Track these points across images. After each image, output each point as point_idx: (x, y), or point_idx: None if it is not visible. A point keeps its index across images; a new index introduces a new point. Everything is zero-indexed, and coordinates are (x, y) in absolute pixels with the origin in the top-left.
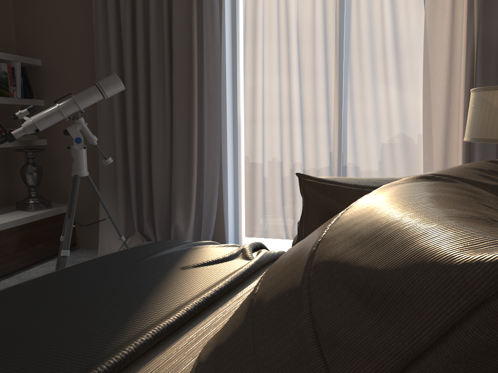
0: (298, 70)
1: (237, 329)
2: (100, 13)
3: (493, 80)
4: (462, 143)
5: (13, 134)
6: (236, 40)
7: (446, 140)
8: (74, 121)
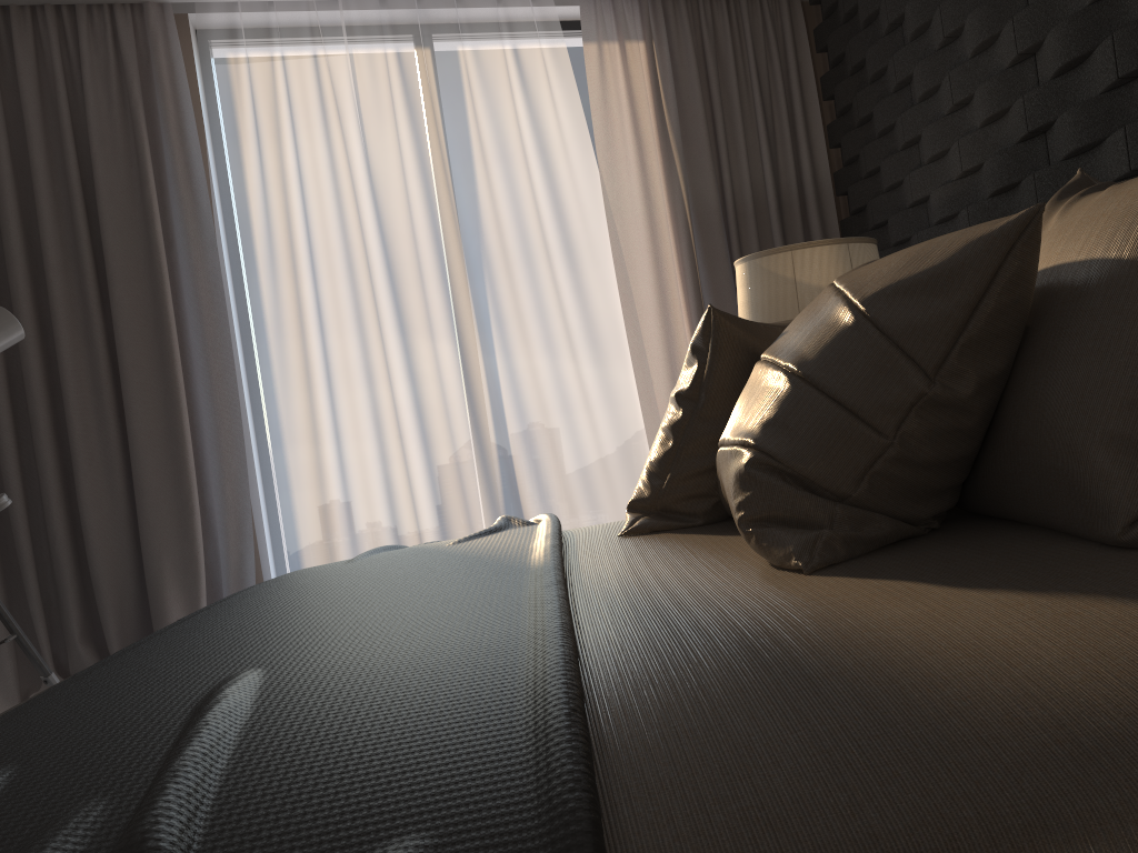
0: (388, 276)
1: (785, 395)
2: None
3: (723, 265)
4: None
5: None
6: (248, 227)
7: (672, 369)
8: None
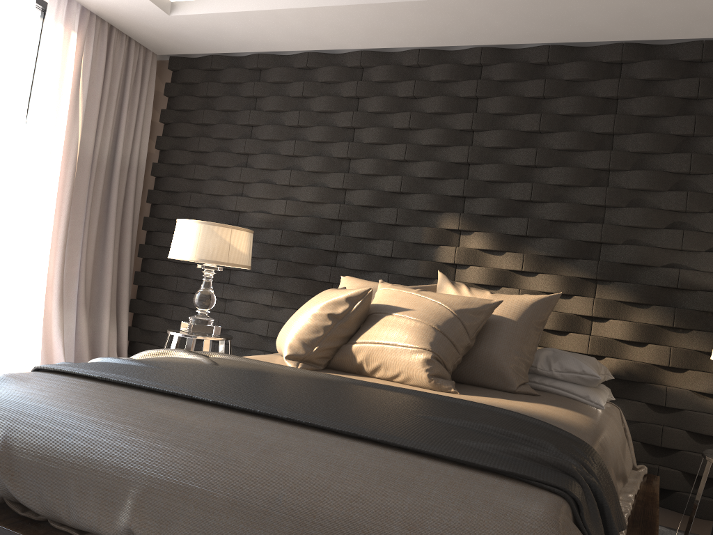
0: None
1: (435, 335)
2: None
3: (85, 191)
4: (57, 251)
5: None
6: None
7: (36, 246)
8: None
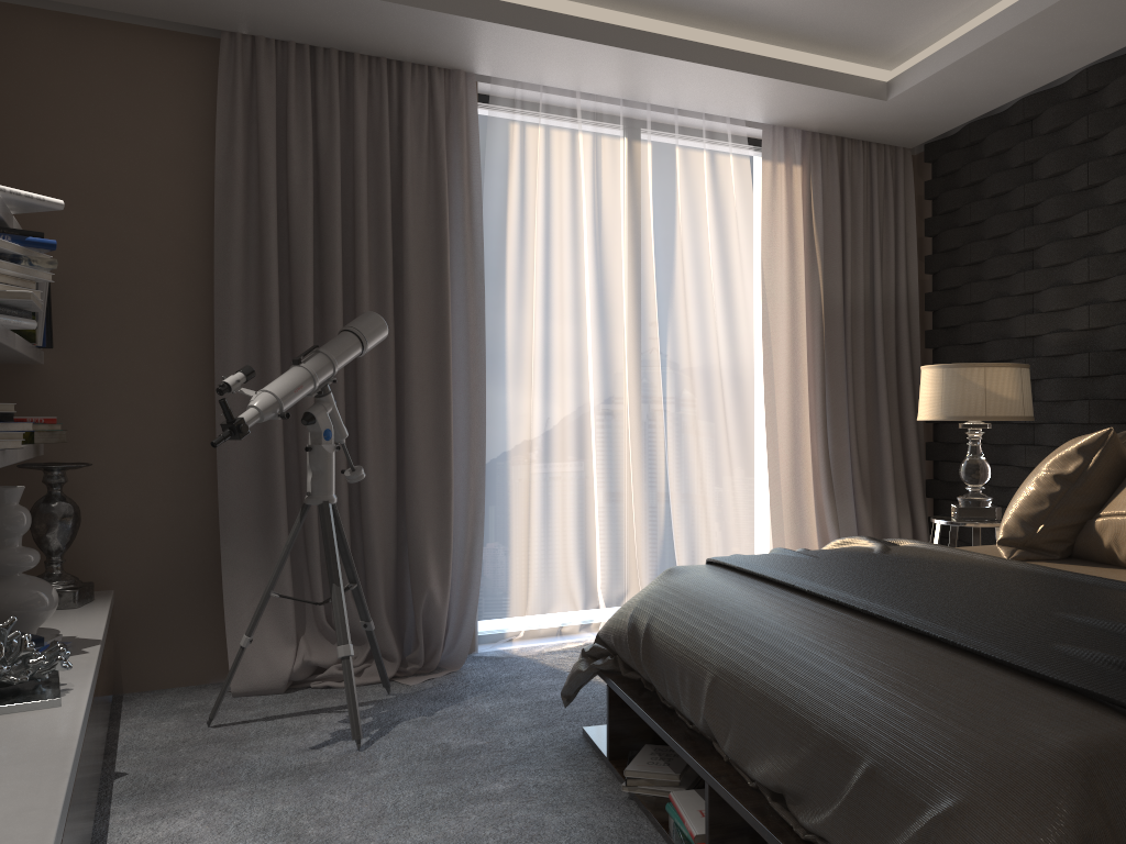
0: (598, 321)
1: None
2: (240, 186)
3: (840, 351)
4: (817, 430)
5: (246, 422)
6: (504, 265)
7: (794, 427)
8: (320, 398)
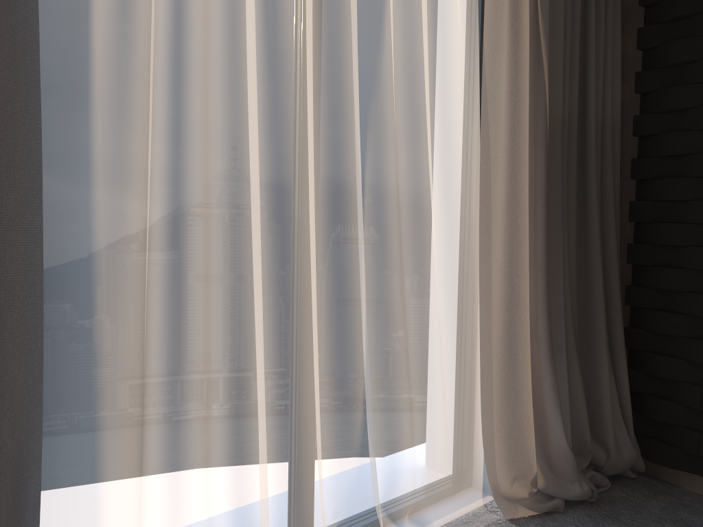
0: (266, 108)
1: None
2: None
3: (558, 177)
4: (538, 277)
5: None
6: None
7: (510, 273)
8: None
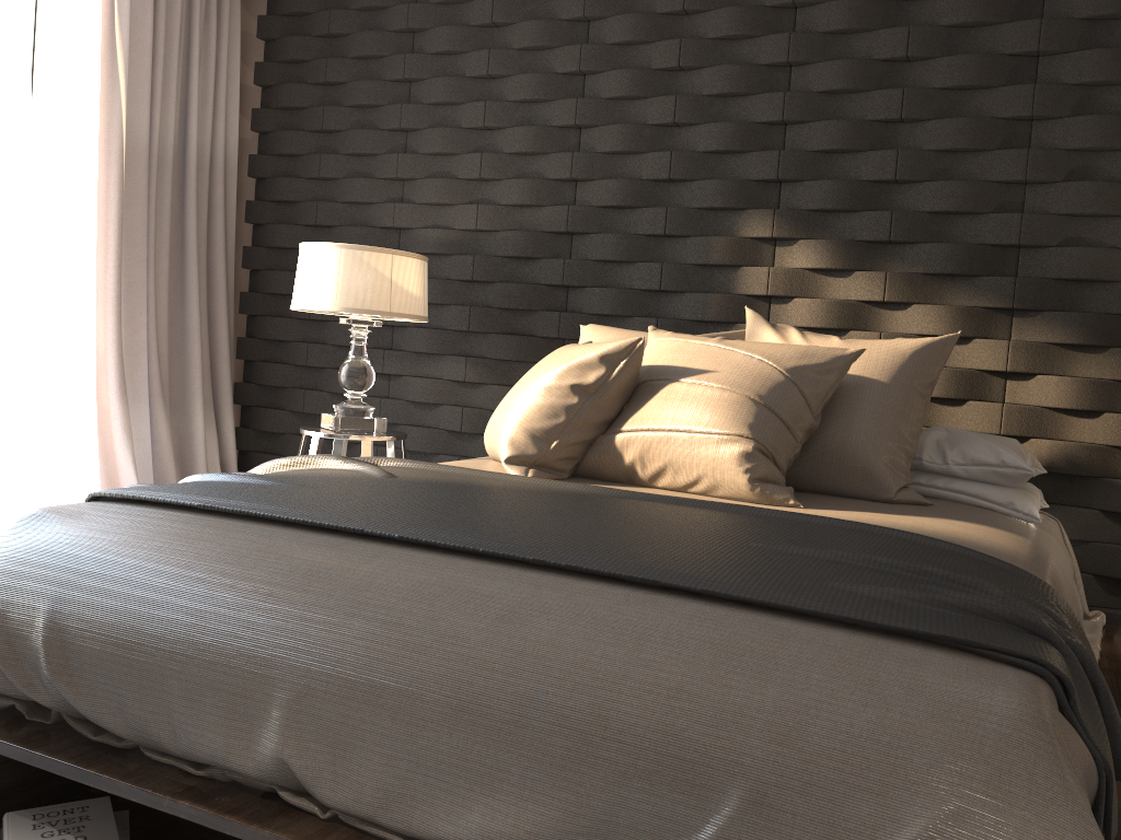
0: None
1: (755, 412)
2: None
3: (142, 206)
4: (108, 309)
5: None
6: None
7: (72, 301)
8: None
